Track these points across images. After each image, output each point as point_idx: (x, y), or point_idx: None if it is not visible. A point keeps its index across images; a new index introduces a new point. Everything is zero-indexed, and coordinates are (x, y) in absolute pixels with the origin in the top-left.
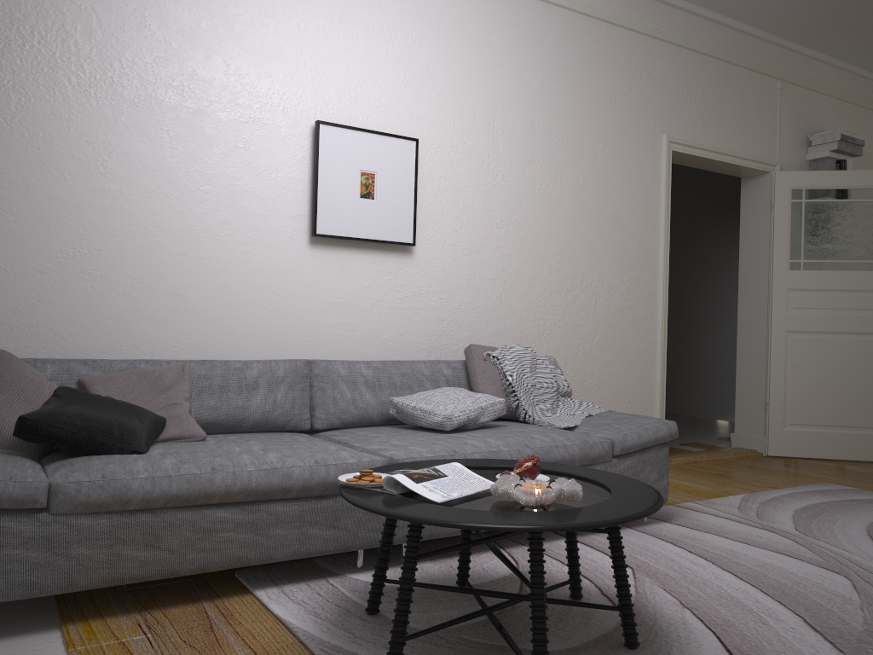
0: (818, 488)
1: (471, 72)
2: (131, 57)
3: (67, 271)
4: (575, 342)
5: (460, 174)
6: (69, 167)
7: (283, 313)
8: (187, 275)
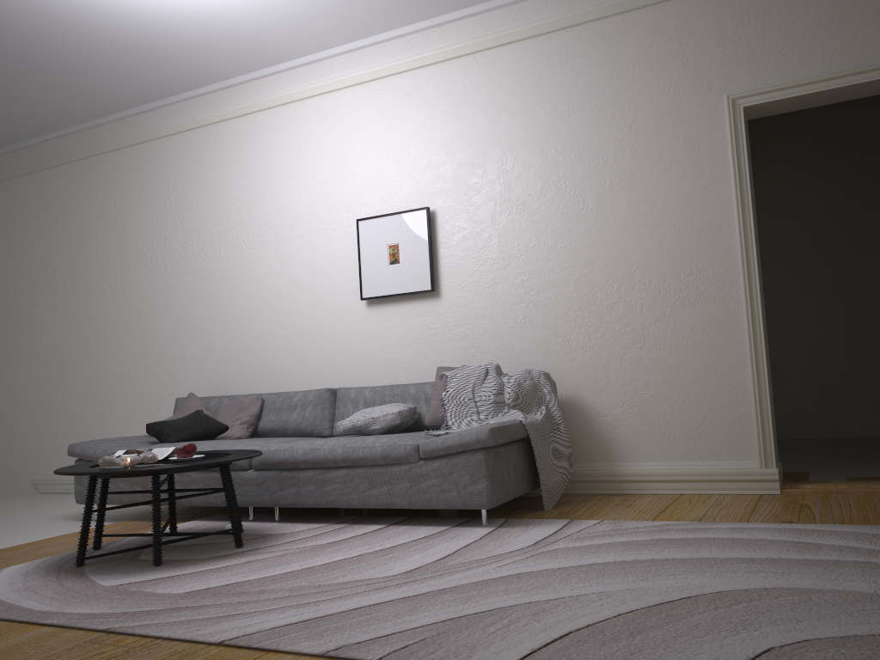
0: (833, 528)
1: (477, 132)
2: (267, 219)
3: (250, 347)
4: (619, 352)
5: (475, 221)
6: (247, 289)
7: (355, 356)
8: (301, 340)
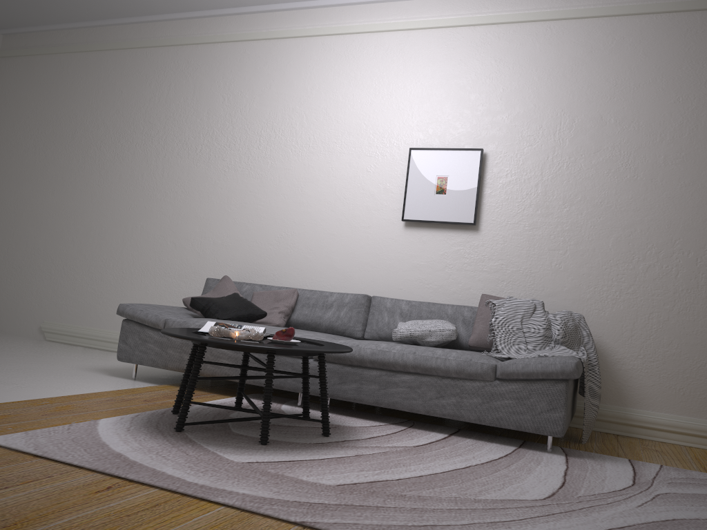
0: None
1: (540, 90)
2: (318, 132)
3: (281, 244)
4: (647, 309)
5: (525, 169)
6: (287, 192)
7: (384, 270)
8: (333, 246)
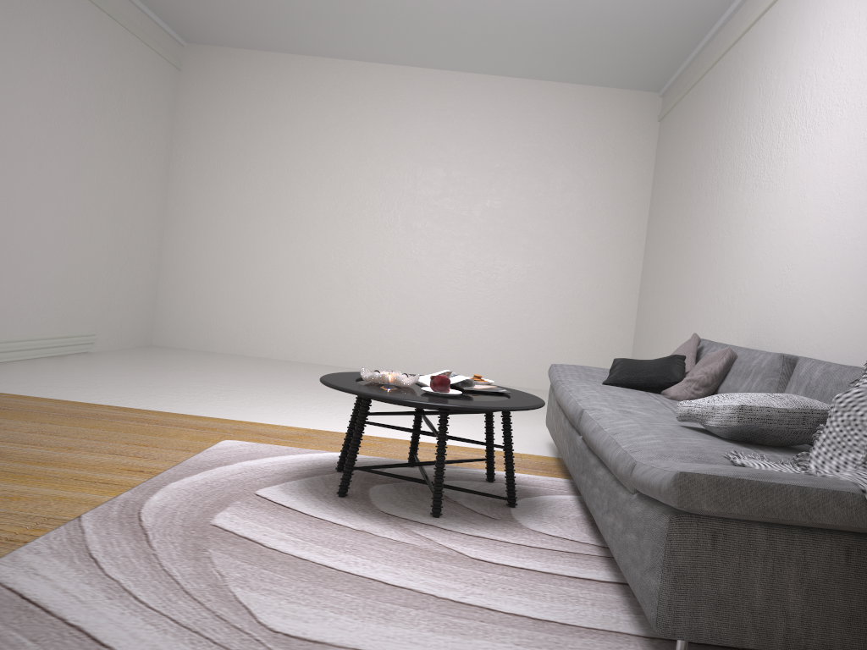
0: None
1: None
2: (824, 97)
3: (783, 284)
4: None
5: None
6: (792, 204)
7: None
8: (823, 279)
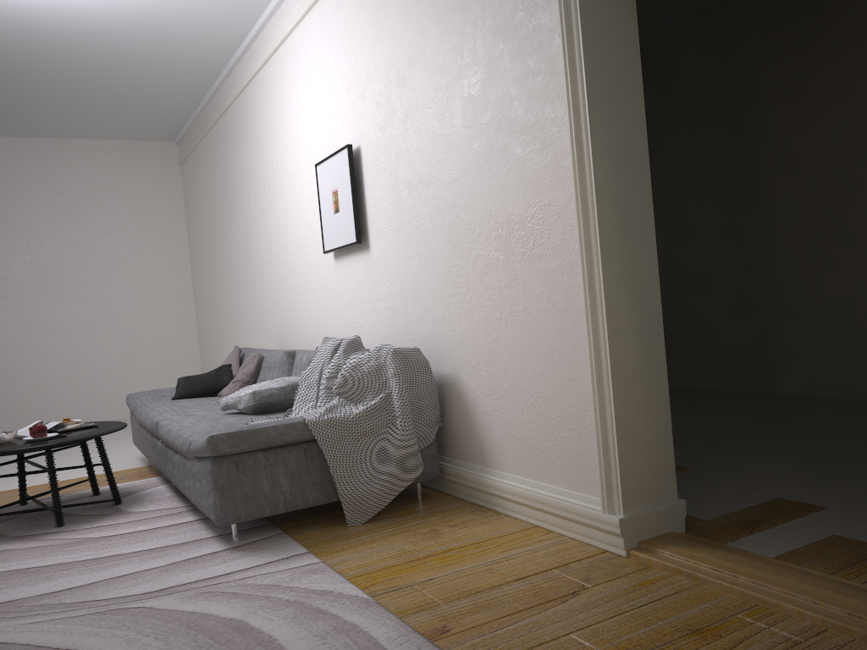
0: None
1: (376, 43)
2: (284, 169)
3: (288, 299)
4: (484, 323)
5: (383, 156)
6: (282, 242)
7: (333, 313)
8: (308, 293)
